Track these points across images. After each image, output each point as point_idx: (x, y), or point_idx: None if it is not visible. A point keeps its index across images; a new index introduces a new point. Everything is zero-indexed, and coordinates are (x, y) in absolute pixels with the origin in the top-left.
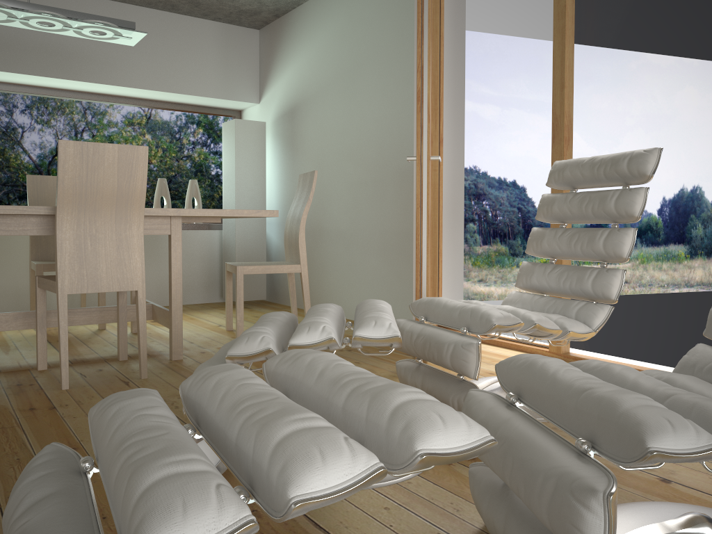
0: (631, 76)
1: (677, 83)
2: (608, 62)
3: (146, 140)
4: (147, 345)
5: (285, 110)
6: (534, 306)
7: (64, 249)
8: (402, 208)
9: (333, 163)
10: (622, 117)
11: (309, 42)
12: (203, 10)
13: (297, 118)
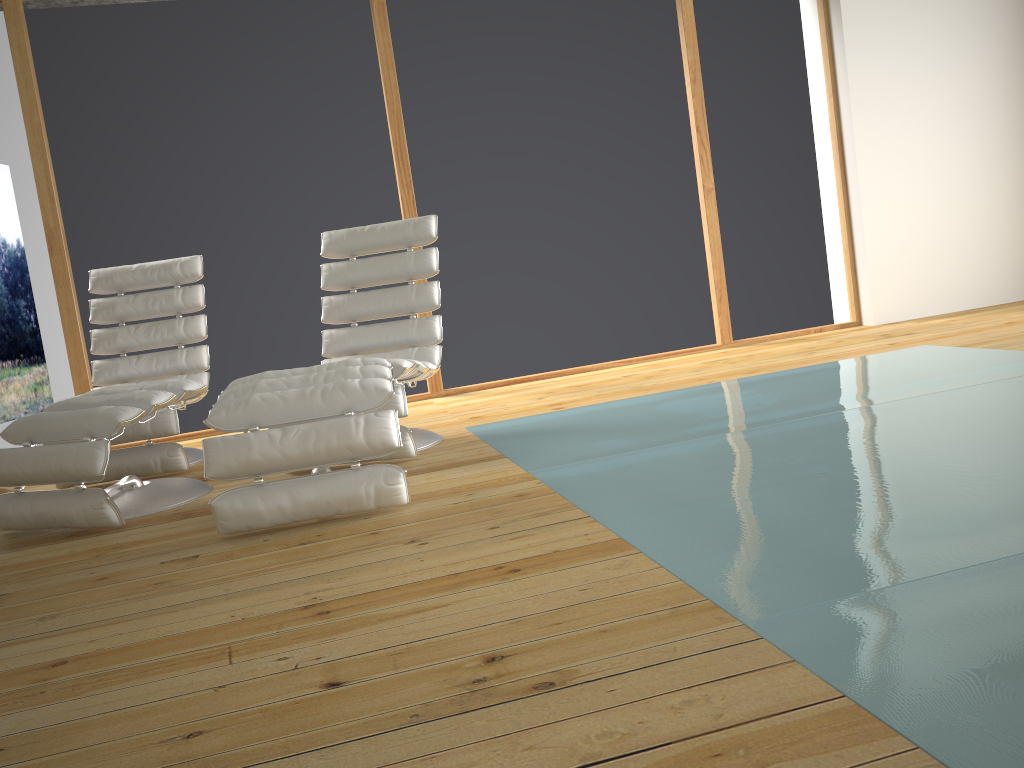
0: (126, 195)
1: (169, 205)
2: (99, 182)
3: None
4: None
5: None
6: None
7: None
8: None
9: None
10: (124, 230)
11: None
12: None
13: None
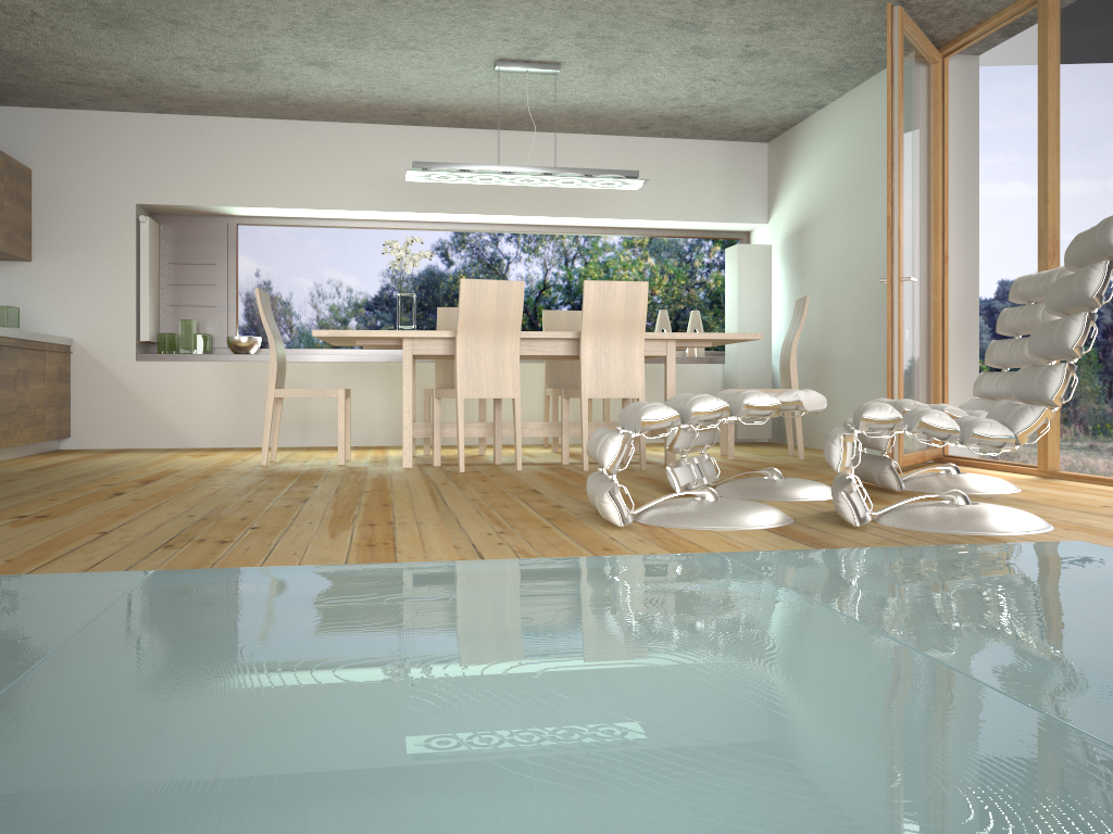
0: (1102, 189)
1: None
2: (1083, 176)
3: (647, 270)
4: (645, 459)
5: (793, 231)
6: (974, 408)
7: (585, 363)
8: None
9: (839, 286)
10: None
11: (816, 157)
12: (705, 132)
13: (804, 239)
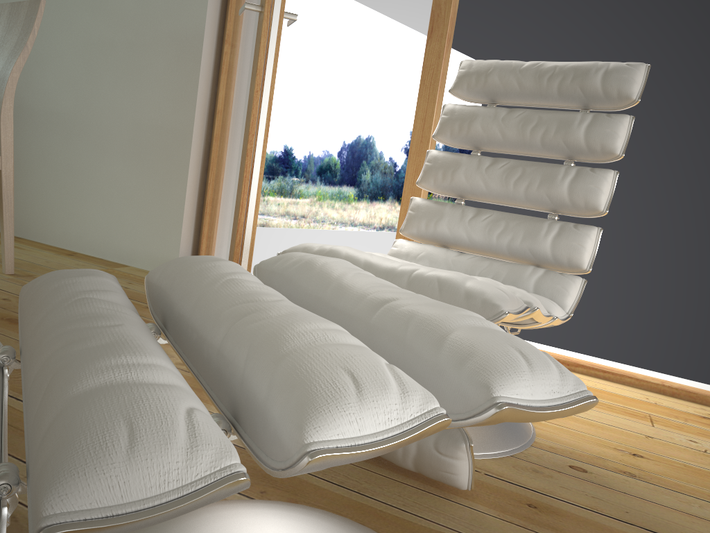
0: None
1: None
2: None
3: None
4: None
5: None
6: (453, 268)
7: None
8: (177, 94)
9: (52, 4)
10: (534, 22)
11: None
12: None
13: None
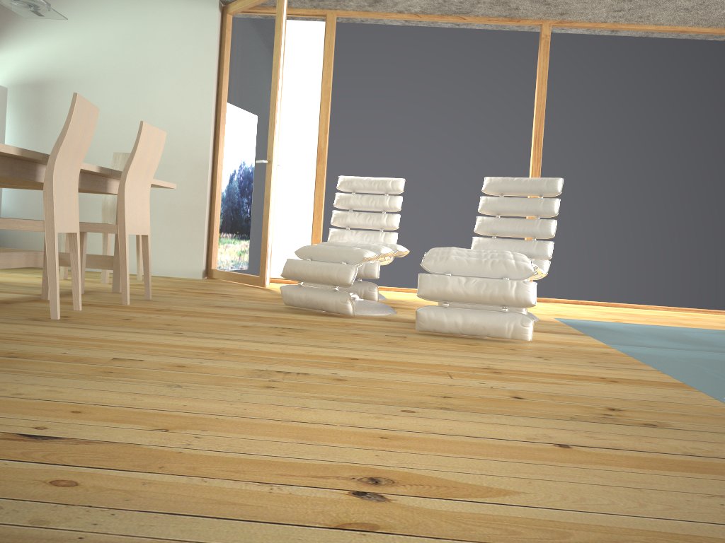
0: (366, 136)
1: (389, 146)
2: (353, 126)
3: None
4: None
5: (27, 81)
6: None
7: (127, 200)
8: (195, 189)
9: (106, 143)
10: (360, 157)
11: (73, 30)
12: None
13: (48, 93)
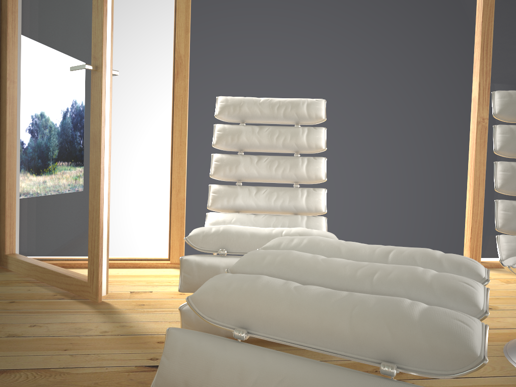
0: (248, 38)
1: (283, 53)
2: (228, 22)
3: None
4: None
5: None
6: (256, 224)
7: None
8: None
9: None
10: (240, 69)
11: None
12: None
13: None
